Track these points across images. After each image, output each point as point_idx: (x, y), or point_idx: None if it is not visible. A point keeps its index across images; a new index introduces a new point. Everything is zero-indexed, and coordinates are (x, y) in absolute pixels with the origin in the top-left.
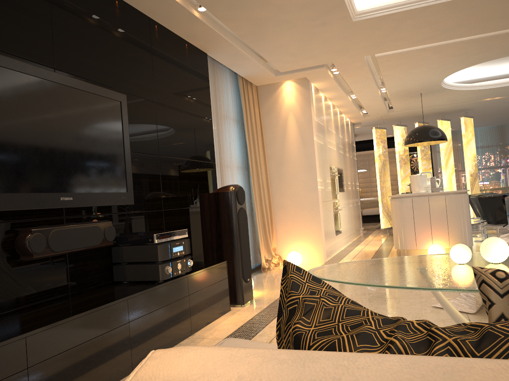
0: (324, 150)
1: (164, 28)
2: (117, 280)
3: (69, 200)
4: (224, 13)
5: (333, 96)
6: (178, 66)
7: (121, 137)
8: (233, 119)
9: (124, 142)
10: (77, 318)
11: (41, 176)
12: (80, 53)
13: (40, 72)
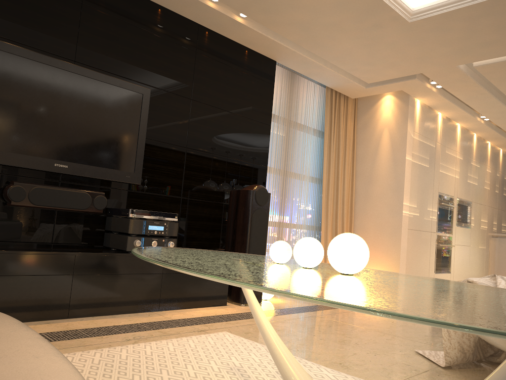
0: (431, 174)
1: (218, 34)
2: (105, 245)
3: (64, 167)
4: (263, 18)
5: (455, 116)
6: (231, 70)
7: (137, 124)
8: (314, 129)
9: (139, 129)
10: (10, 253)
11: (38, 144)
12: (106, 51)
13: (54, 62)
